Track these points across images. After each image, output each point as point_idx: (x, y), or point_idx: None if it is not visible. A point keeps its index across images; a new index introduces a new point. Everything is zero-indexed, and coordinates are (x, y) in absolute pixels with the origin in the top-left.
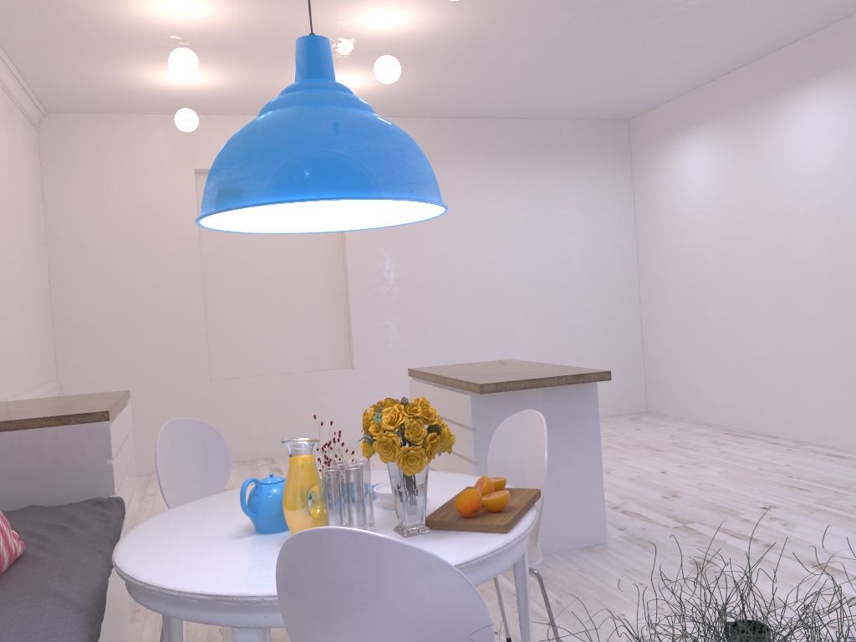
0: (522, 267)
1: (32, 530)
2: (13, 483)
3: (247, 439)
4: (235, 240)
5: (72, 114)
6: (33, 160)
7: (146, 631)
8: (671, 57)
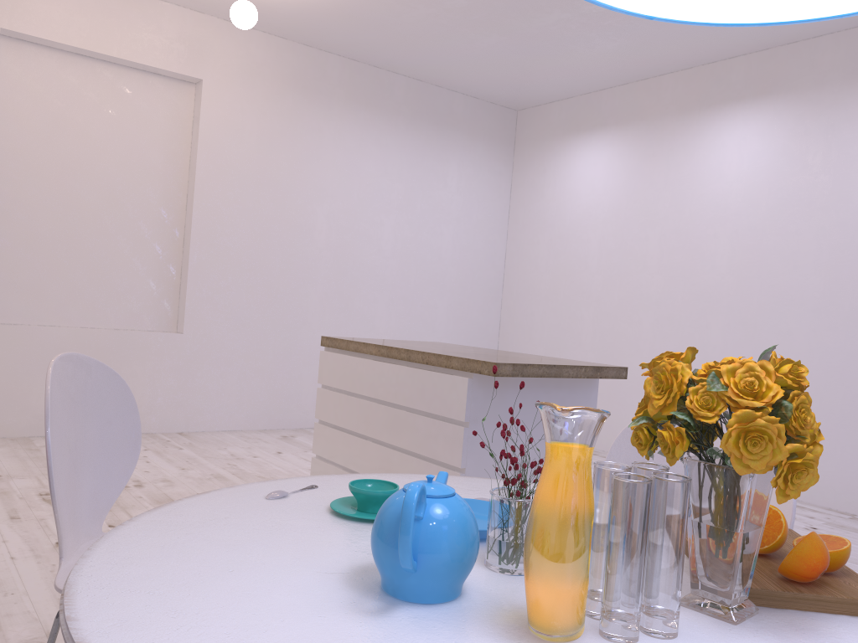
0: (393, 246)
1: None
2: None
3: (23, 408)
4: (44, 139)
5: None
6: None
7: None
8: (613, 42)
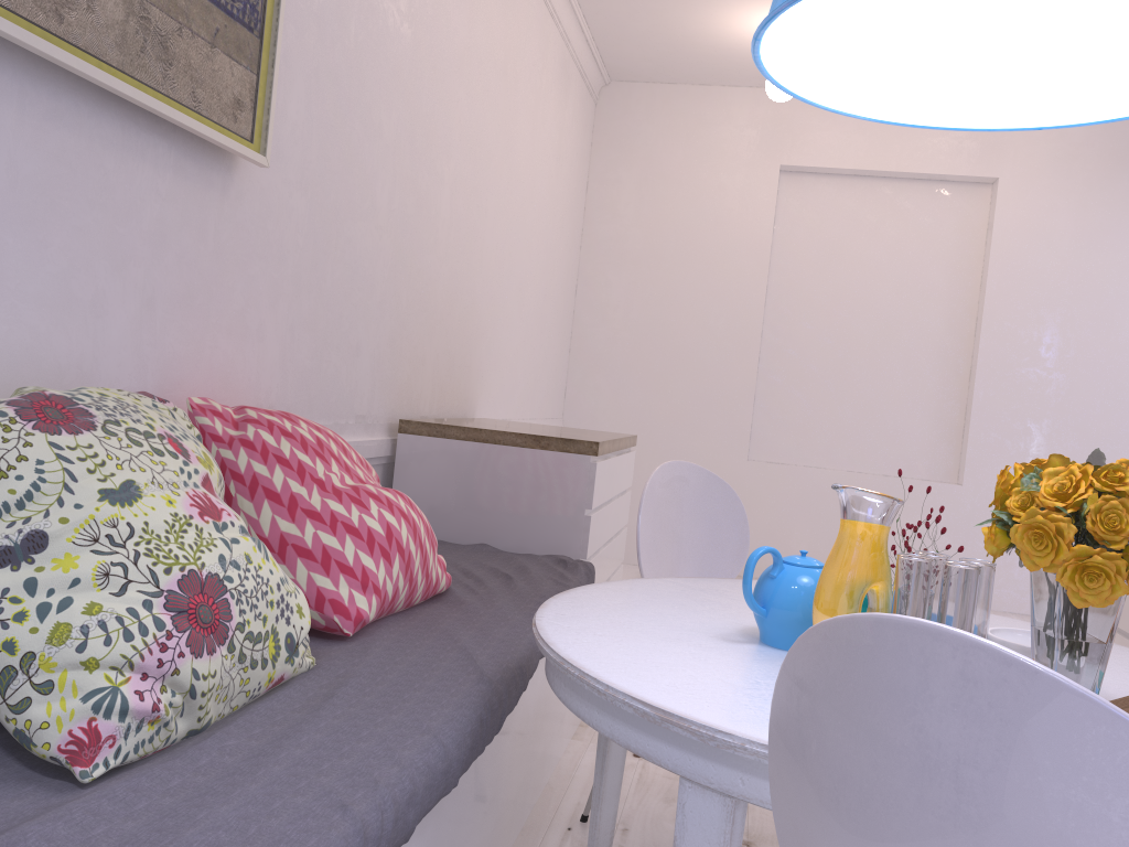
0: None
1: (471, 569)
2: (470, 511)
3: (783, 551)
4: (817, 271)
5: (638, 83)
6: (582, 137)
7: (587, 756)
8: None
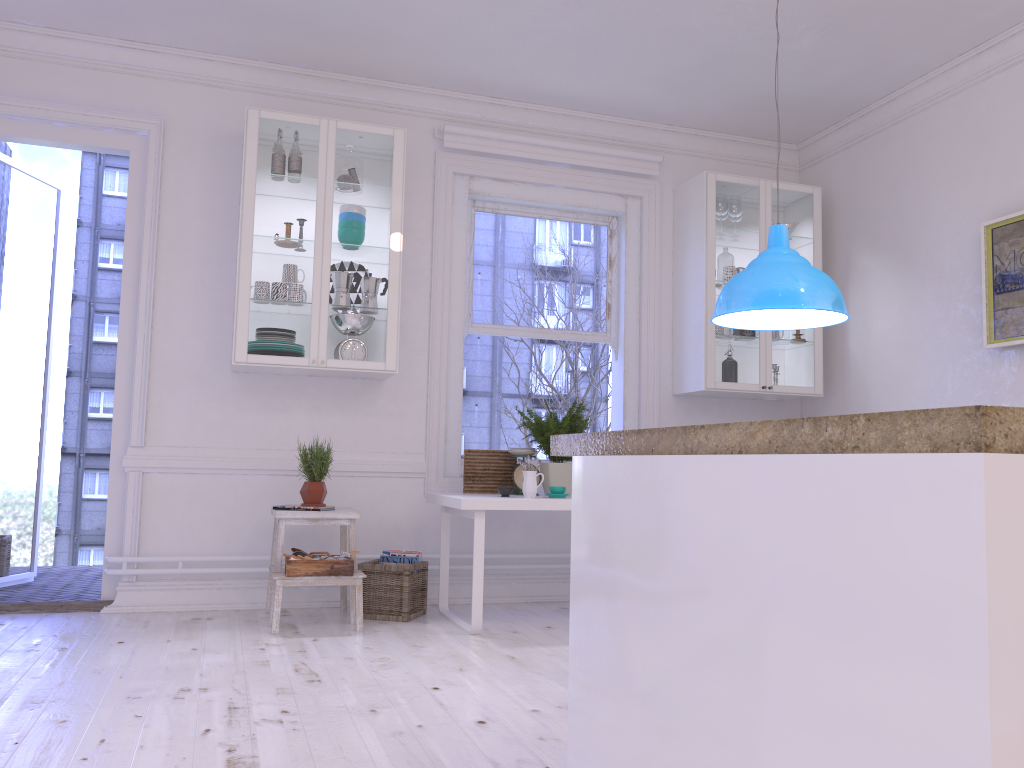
0: None
1: None
2: None
3: None
4: None
5: None
6: None
7: None
8: None
